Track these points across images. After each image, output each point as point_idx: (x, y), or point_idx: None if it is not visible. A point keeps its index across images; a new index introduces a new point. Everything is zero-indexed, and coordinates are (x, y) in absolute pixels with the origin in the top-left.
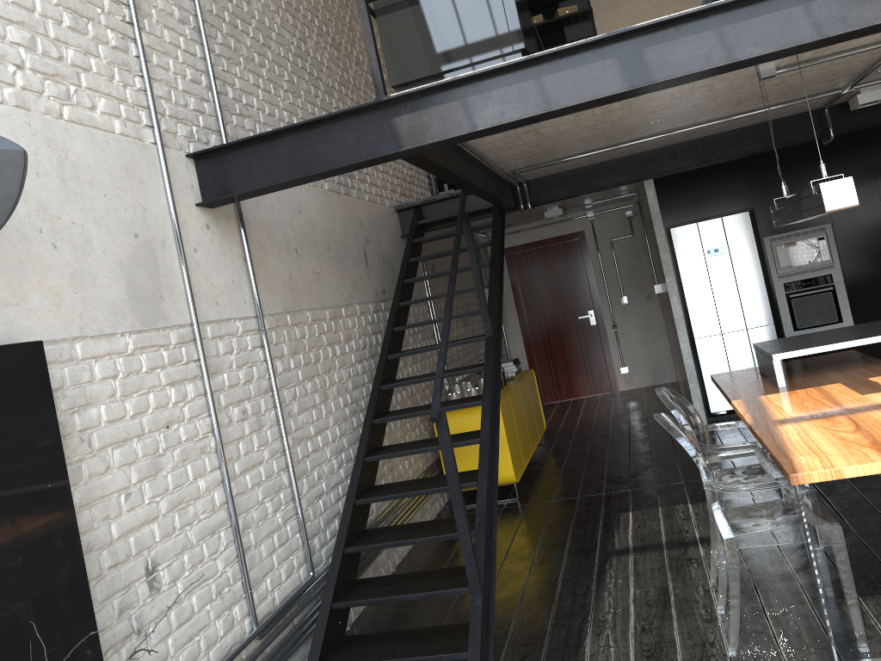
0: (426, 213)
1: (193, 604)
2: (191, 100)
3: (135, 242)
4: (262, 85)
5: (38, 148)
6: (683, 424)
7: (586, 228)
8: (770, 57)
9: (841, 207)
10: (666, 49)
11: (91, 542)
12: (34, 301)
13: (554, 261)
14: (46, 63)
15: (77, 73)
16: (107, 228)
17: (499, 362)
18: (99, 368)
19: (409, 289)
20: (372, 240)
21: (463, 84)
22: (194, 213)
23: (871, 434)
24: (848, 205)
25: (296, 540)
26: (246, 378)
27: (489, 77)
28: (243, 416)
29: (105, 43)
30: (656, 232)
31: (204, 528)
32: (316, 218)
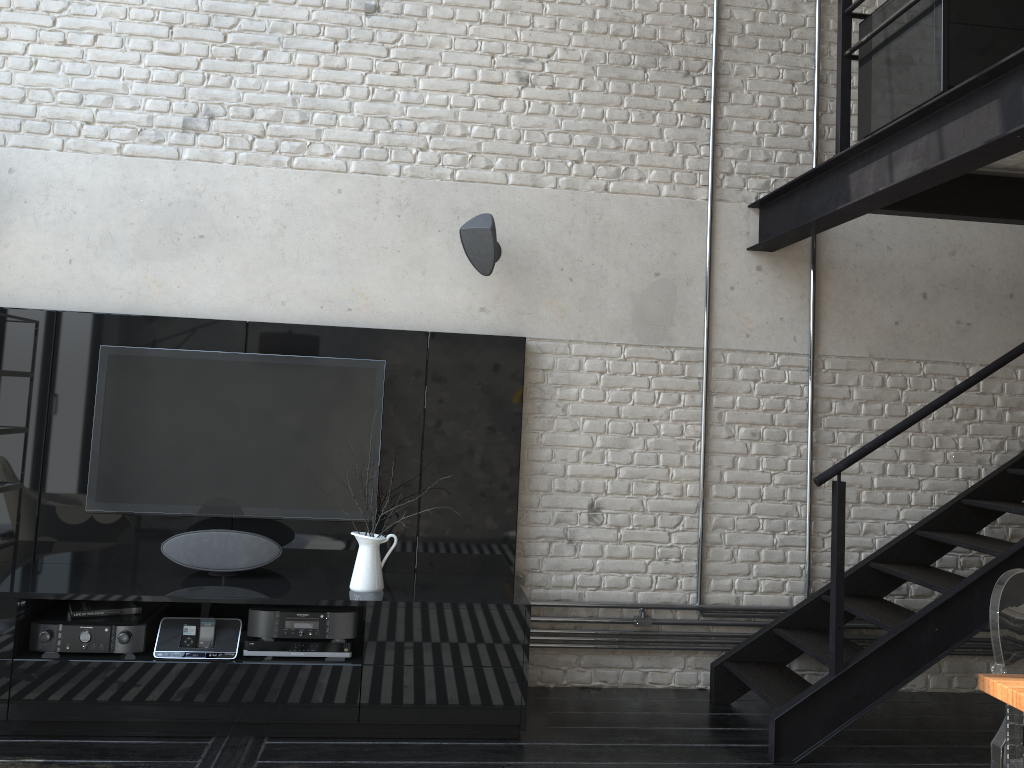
0: None
1: (630, 551)
2: (777, 154)
3: (654, 279)
4: None
5: (575, 215)
6: None
7: None
8: None
9: None
10: None
11: (545, 469)
12: (543, 313)
13: None
14: (601, 154)
15: (630, 156)
16: (625, 268)
17: None
18: (587, 364)
19: None
20: None
21: (891, 138)
22: (741, 256)
23: None
24: None
25: (796, 569)
26: (769, 406)
27: (908, 129)
28: (750, 437)
29: (672, 125)
30: None
31: (662, 505)
32: (993, 260)
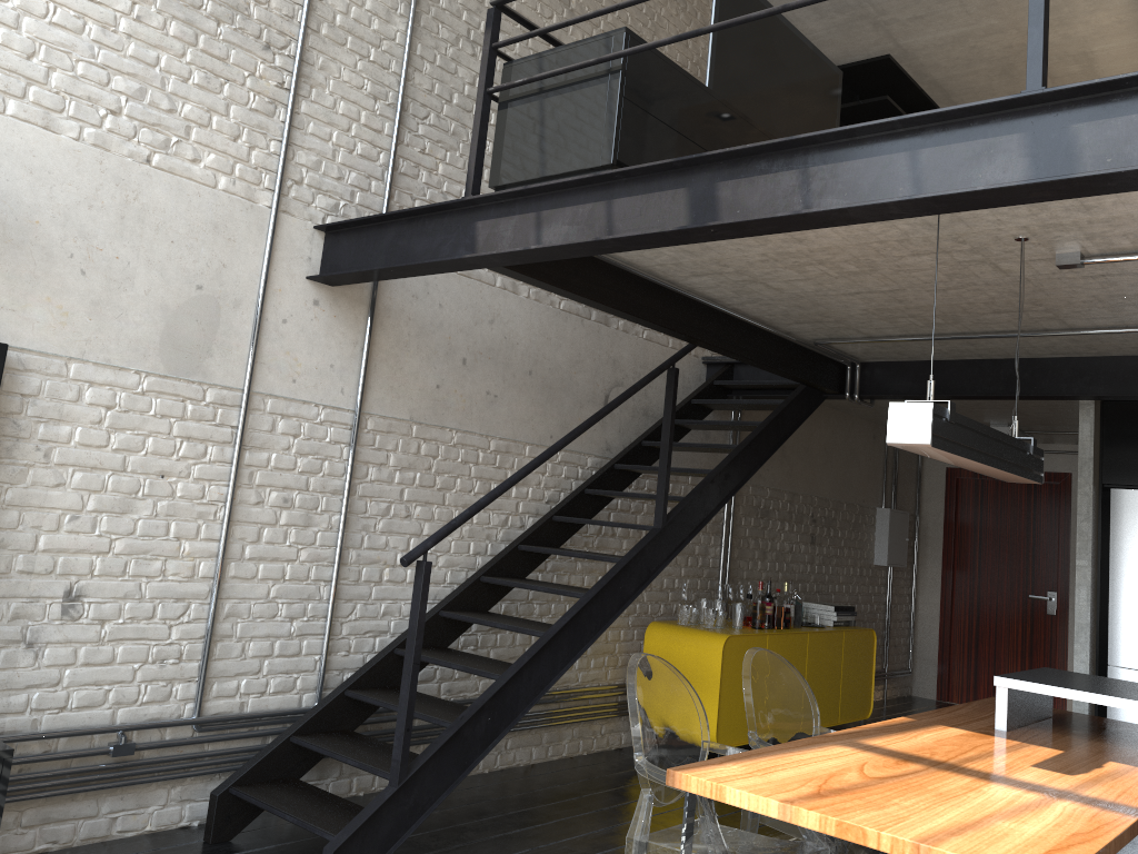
0: (737, 374)
1: (116, 653)
2: (351, 174)
3: (195, 293)
4: (487, 177)
5: (102, 184)
6: (747, 701)
7: (1075, 471)
8: (853, 215)
9: (907, 443)
10: (741, 186)
11: (6, 540)
12: (35, 313)
13: (1015, 504)
14: (148, 112)
15: (187, 127)
16: (161, 272)
17: (664, 565)
18: (90, 393)
19: (651, 455)
20: (630, 385)
21: (543, 195)
22: (299, 284)
23: (873, 785)
24: (916, 441)
25: (311, 661)
26: (307, 468)
27: (567, 192)
28: (281, 504)
29: (242, 104)
30: (1080, 487)
31: (166, 589)
32: (521, 335)
